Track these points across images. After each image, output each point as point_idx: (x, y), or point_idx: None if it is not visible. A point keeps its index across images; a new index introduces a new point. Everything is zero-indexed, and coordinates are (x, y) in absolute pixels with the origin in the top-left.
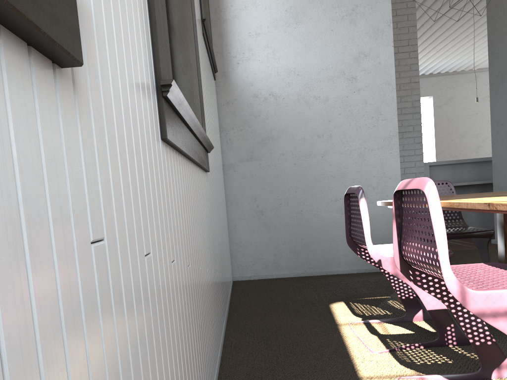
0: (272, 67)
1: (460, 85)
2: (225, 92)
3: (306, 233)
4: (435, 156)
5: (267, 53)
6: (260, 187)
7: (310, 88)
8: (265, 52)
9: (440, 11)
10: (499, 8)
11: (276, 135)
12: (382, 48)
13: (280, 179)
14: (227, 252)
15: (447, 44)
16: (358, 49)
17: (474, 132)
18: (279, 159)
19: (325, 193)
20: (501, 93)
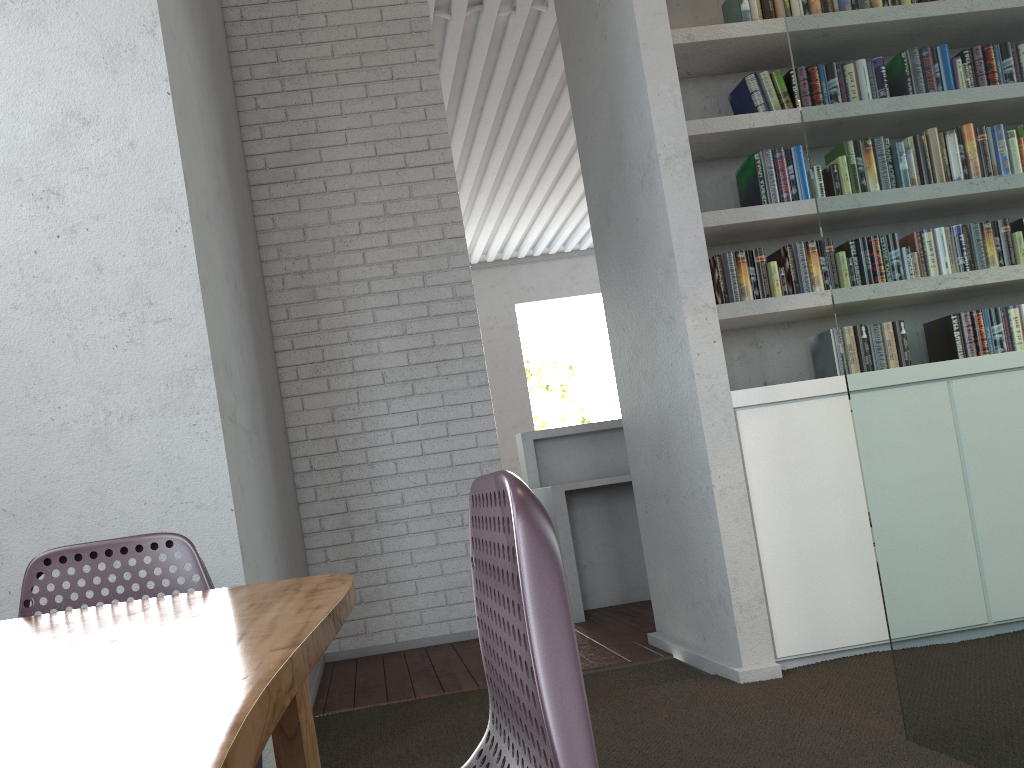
0: None
1: None
2: None
3: None
4: None
5: None
6: None
7: None
8: None
9: None
10: (577, 35)
11: None
12: (138, 99)
13: None
14: None
15: None
16: (60, 104)
17: None
18: None
19: None
20: (611, 249)
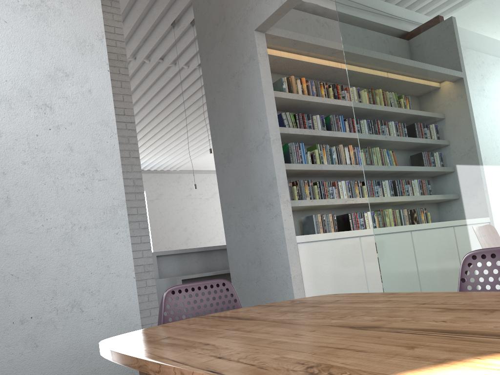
0: None
1: (167, 183)
2: None
3: None
4: (153, 247)
5: None
6: None
7: None
8: None
9: (148, 105)
10: (217, 82)
11: None
12: (93, 70)
13: None
14: None
15: (155, 142)
16: (53, 63)
17: (183, 225)
18: None
19: None
20: (229, 173)
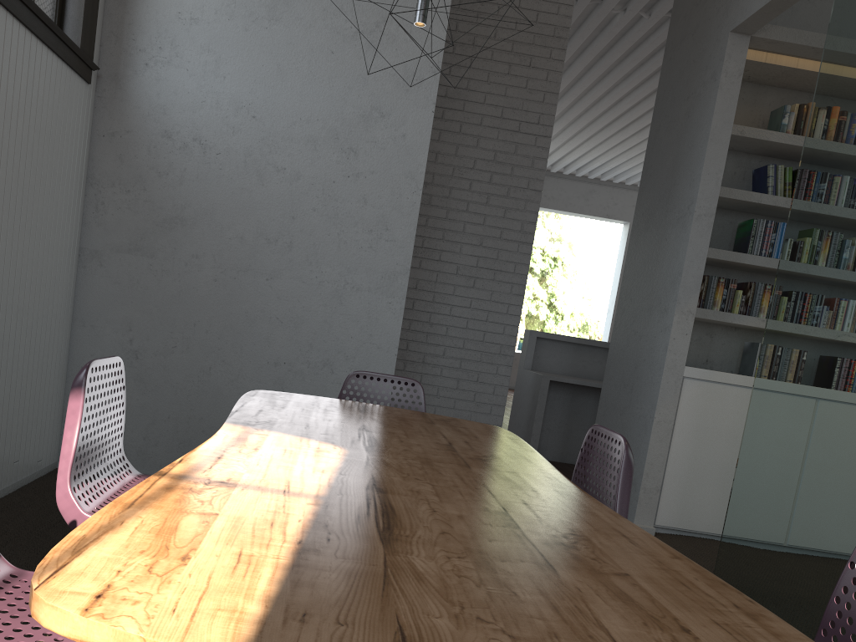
0: (209, 89)
1: None
2: (110, 113)
3: (210, 411)
4: (612, 321)
5: (205, 60)
6: (142, 308)
7: (270, 148)
8: (202, 57)
9: (647, 84)
10: (670, 100)
11: (192, 219)
12: (415, 110)
13: (183, 302)
14: (14, 415)
15: None
16: (371, 100)
17: None
18: (189, 265)
19: (259, 346)
20: (641, 246)
